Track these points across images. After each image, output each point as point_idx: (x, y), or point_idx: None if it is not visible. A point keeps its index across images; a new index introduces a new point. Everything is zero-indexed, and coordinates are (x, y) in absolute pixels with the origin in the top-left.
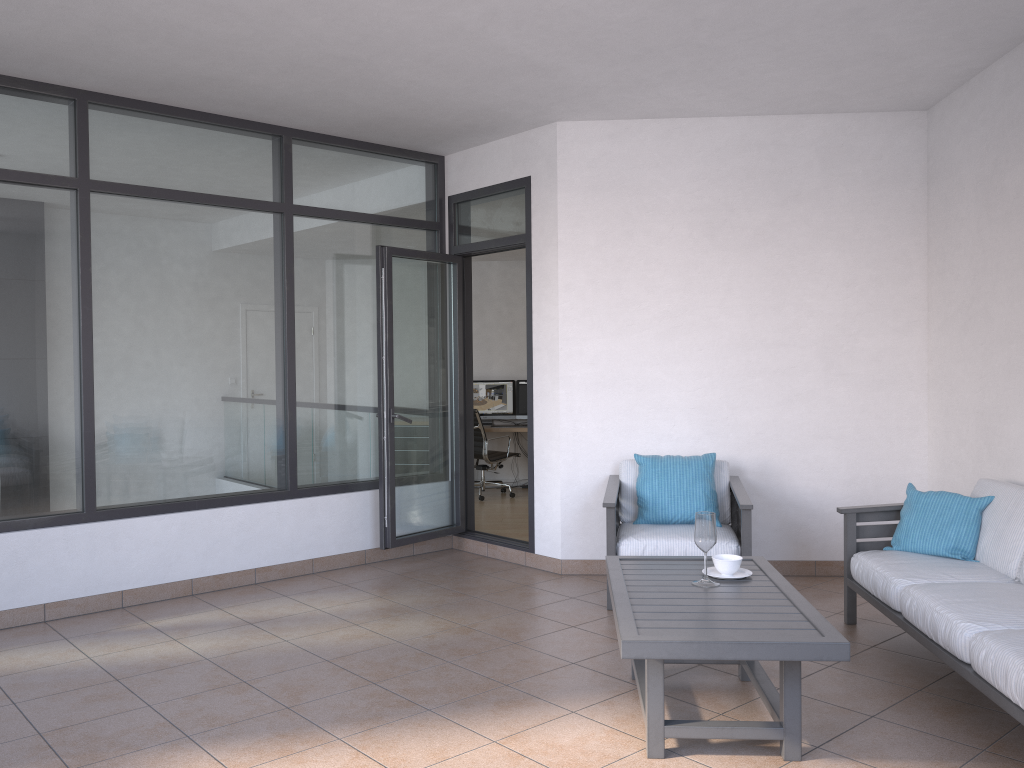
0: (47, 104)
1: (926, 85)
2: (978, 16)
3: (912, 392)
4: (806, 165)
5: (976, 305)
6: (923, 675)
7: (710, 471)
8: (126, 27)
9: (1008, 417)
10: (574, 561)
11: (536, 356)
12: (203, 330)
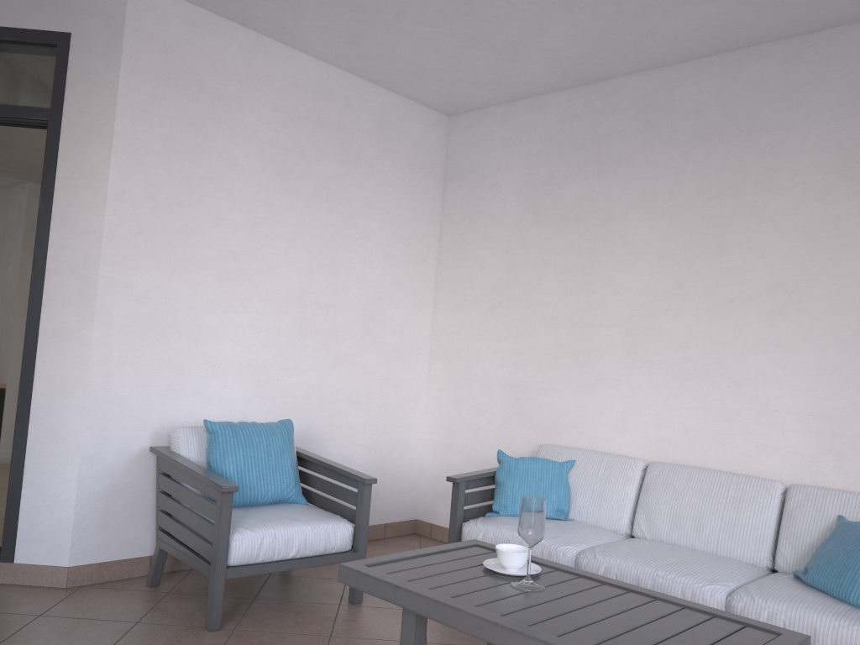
0: None
1: (487, 93)
2: (616, 46)
3: (419, 363)
4: (366, 132)
5: (511, 292)
6: None
7: (293, 440)
8: None
9: (552, 391)
10: (87, 567)
11: (52, 281)
12: None
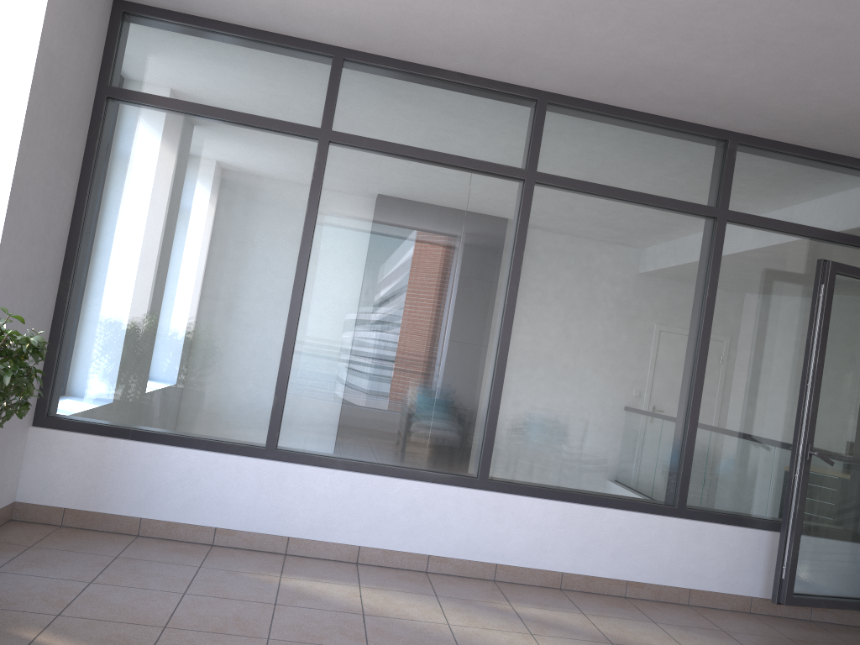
0: (512, 103)
1: None
2: None
3: None
4: None
5: None
6: None
7: None
8: (589, 5)
9: None
10: None
11: None
12: (615, 325)
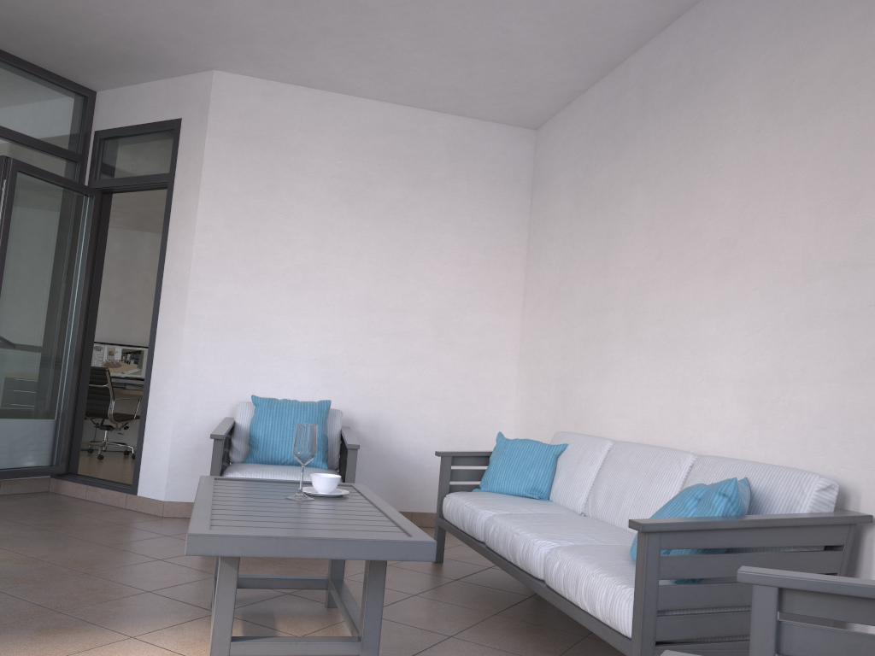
0: None
1: (538, 100)
2: (586, 29)
3: (506, 365)
4: (437, 156)
5: (563, 287)
6: (499, 602)
7: (324, 416)
8: None
9: (582, 381)
10: (178, 503)
11: (165, 293)
12: None
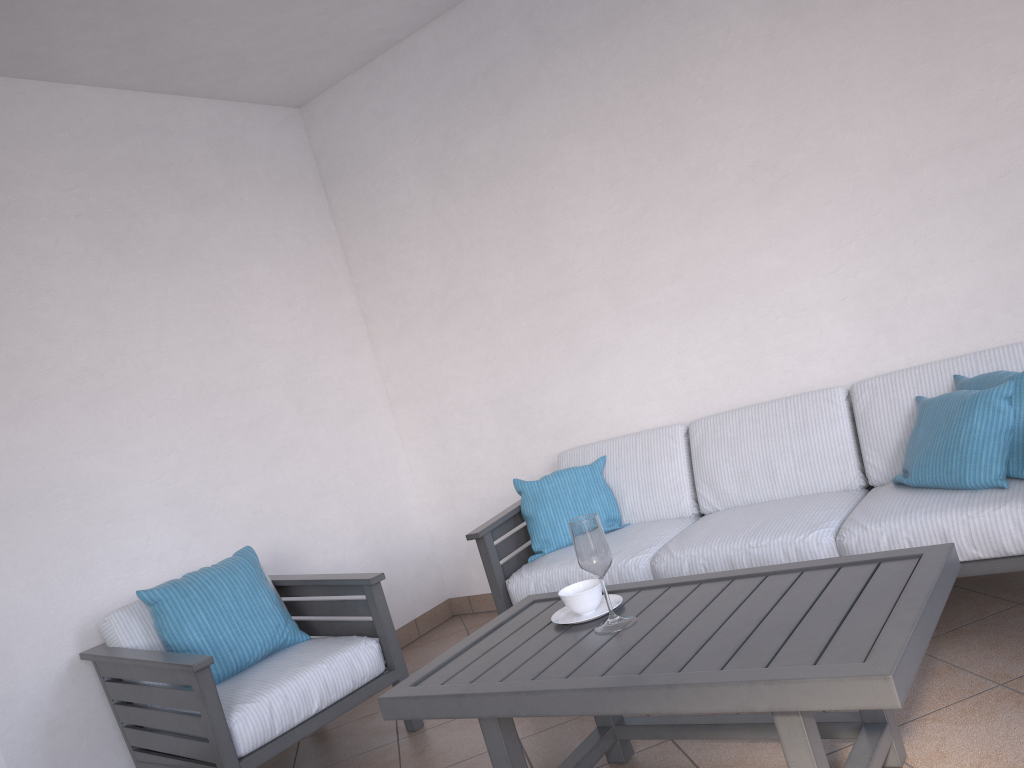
0: None
1: (335, 61)
2: None
3: (381, 417)
4: (203, 159)
5: (457, 291)
6: None
7: (262, 569)
8: None
9: (548, 387)
10: None
11: None
12: None
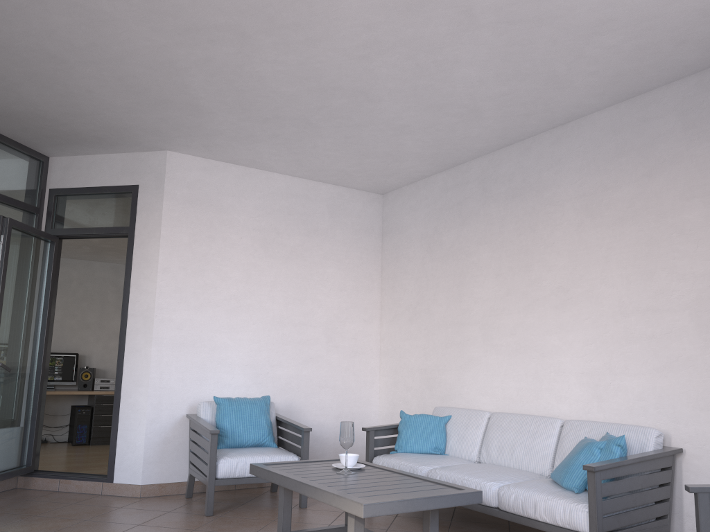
0: None
1: (395, 179)
2: (451, 146)
3: (372, 359)
4: (321, 213)
5: (421, 306)
6: (439, 527)
7: (269, 408)
8: None
9: (445, 370)
10: (152, 485)
11: (131, 320)
12: None
